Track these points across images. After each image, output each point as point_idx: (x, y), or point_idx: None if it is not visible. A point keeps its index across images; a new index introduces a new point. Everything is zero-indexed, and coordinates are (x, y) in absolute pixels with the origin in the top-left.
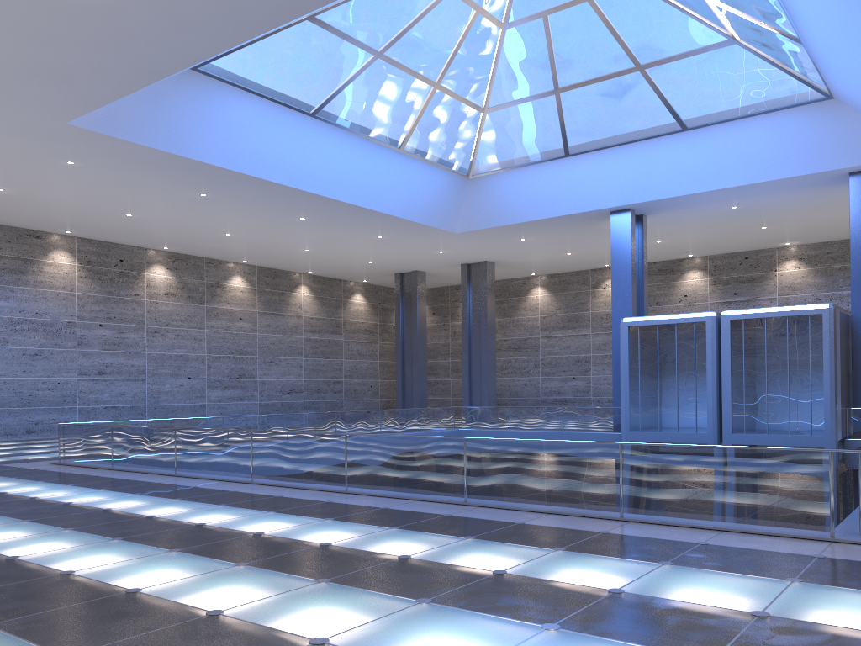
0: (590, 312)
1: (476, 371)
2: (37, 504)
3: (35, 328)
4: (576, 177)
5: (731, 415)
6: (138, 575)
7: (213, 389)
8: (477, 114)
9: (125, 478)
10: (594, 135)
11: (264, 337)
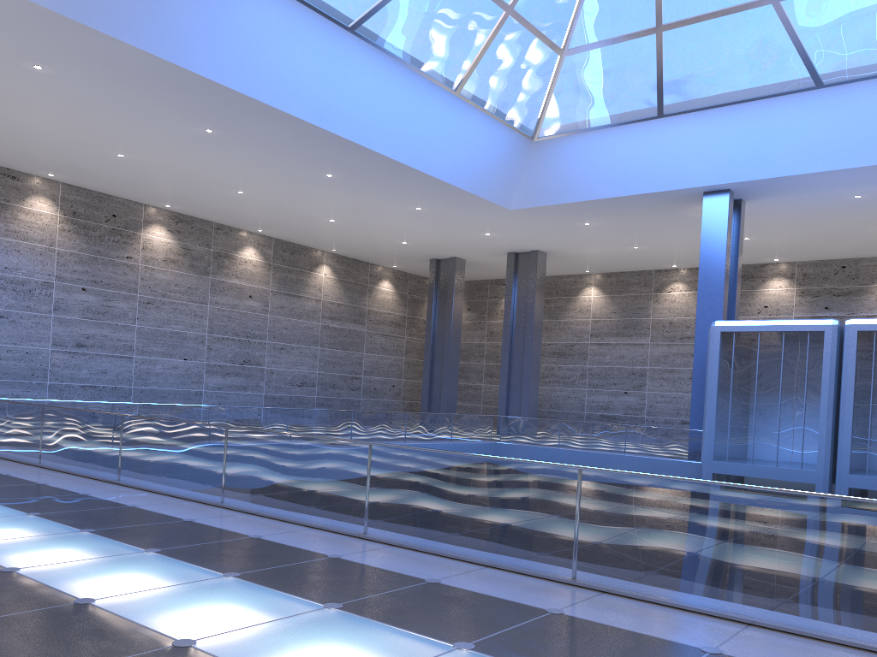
0: (650, 319)
1: (516, 376)
2: None
3: (3, 285)
4: (667, 145)
5: (850, 450)
6: None
7: (212, 375)
8: (553, 57)
9: (43, 482)
10: (699, 89)
11: (276, 320)
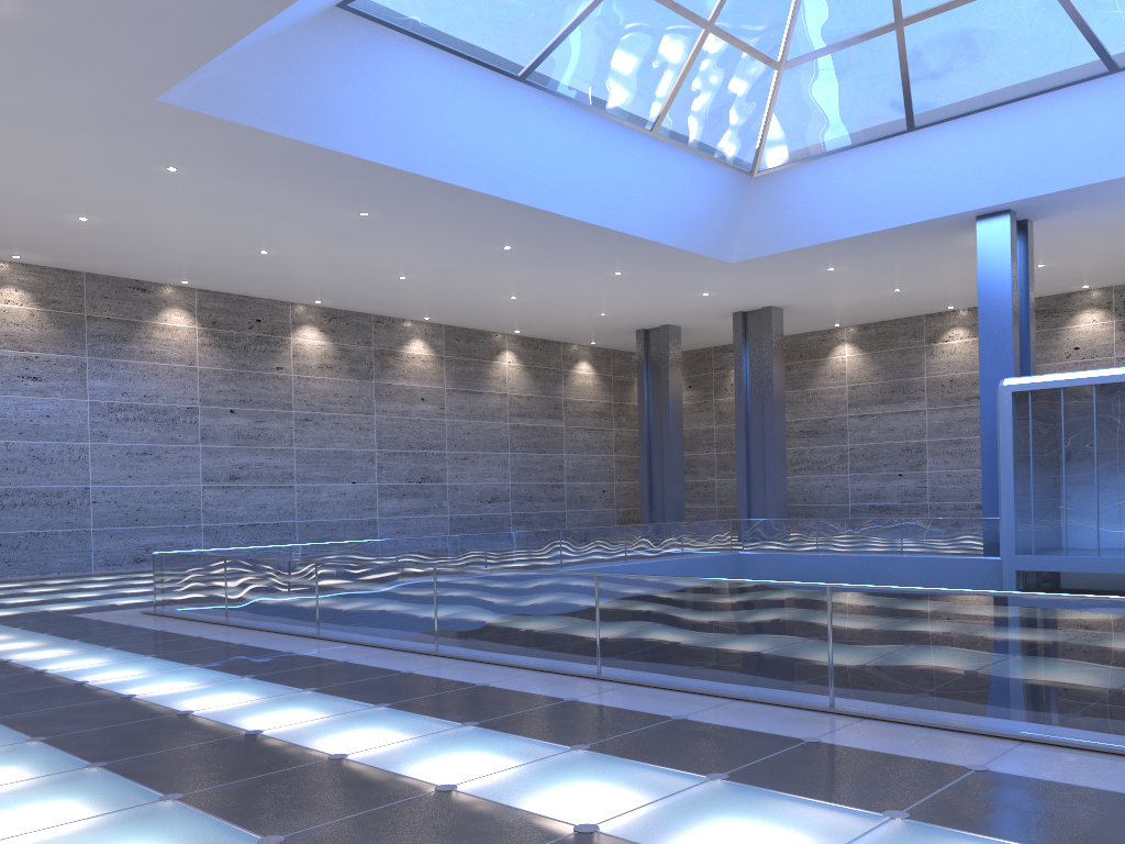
0: (925, 378)
1: (757, 467)
2: (78, 698)
3: (143, 417)
4: (924, 164)
5: None
6: None
7: (386, 499)
8: (768, 73)
9: (240, 641)
10: (958, 92)
11: (455, 425)
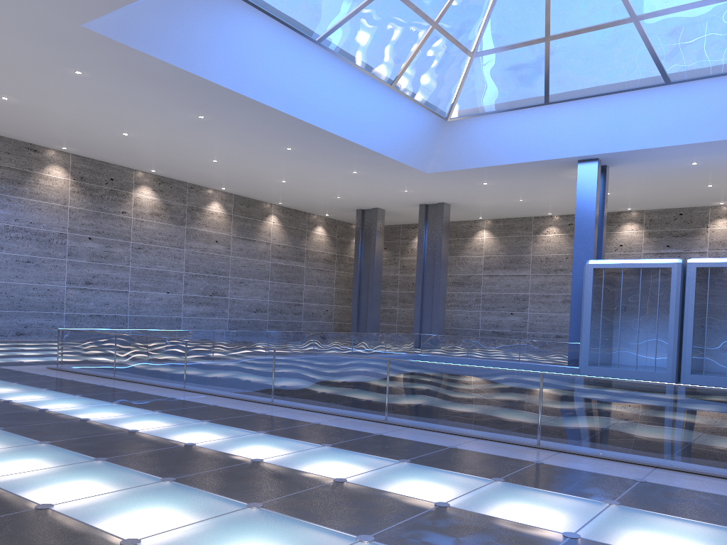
0: (531, 255)
1: (427, 302)
2: (50, 418)
3: (29, 237)
4: (551, 125)
5: (691, 357)
6: None
7: (188, 305)
8: (465, 58)
9: (133, 390)
10: (577, 84)
11: (236, 260)
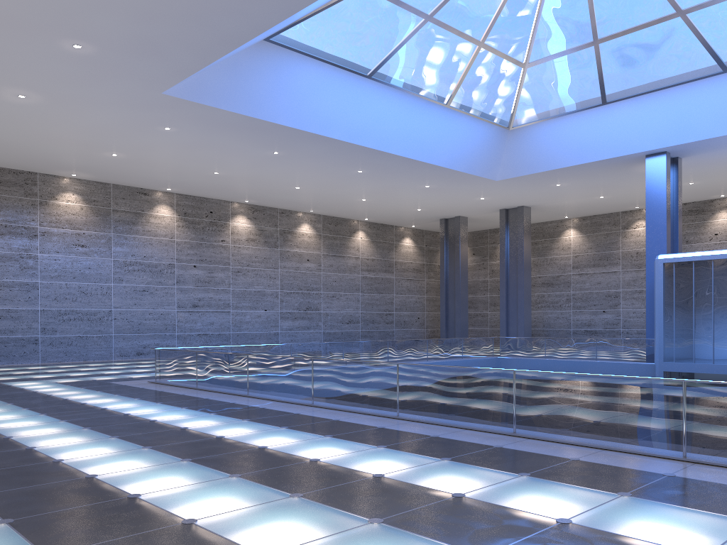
0: (620, 251)
1: (512, 305)
2: (128, 420)
3: (143, 269)
4: (612, 124)
5: None
6: (197, 503)
7: (284, 320)
8: (518, 70)
9: (205, 397)
10: (632, 82)
11: (327, 276)
